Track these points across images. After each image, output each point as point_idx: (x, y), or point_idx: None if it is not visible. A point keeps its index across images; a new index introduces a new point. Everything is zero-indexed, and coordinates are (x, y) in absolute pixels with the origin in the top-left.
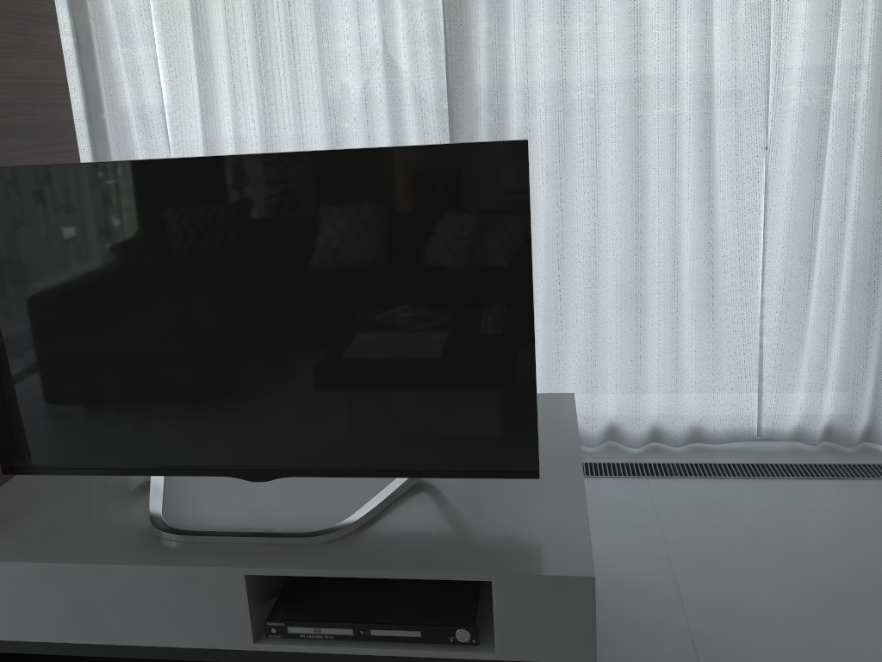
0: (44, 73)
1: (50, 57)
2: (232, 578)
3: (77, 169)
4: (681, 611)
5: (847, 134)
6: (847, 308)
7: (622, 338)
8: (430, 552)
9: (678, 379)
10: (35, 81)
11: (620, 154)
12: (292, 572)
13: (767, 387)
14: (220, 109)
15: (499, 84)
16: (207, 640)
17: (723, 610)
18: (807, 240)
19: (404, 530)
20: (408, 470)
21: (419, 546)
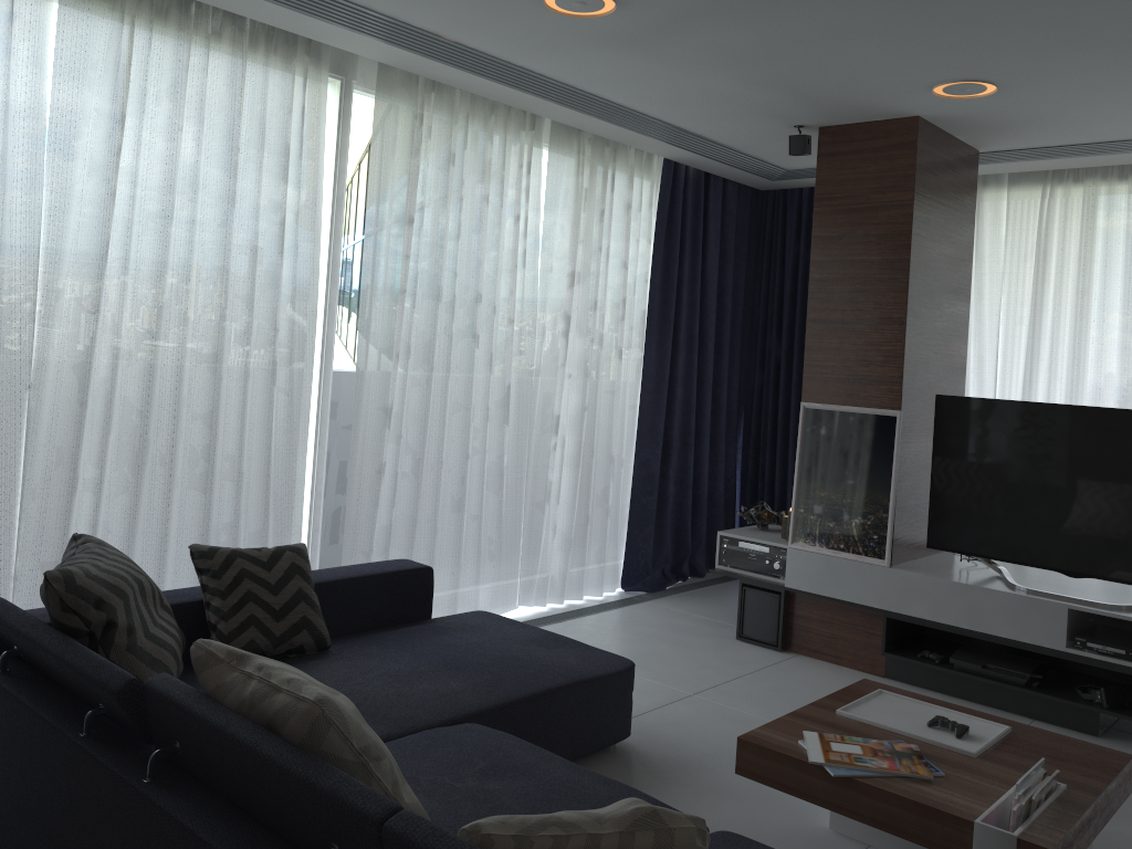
0: (959, 352)
1: (962, 343)
2: (1060, 609)
3: (1004, 402)
4: None
5: None
6: None
7: None
8: None
9: None
10: (956, 356)
11: None
12: (1095, 611)
13: None
14: (1037, 383)
15: None
16: (1038, 640)
17: None
18: None
19: None
20: None
21: None
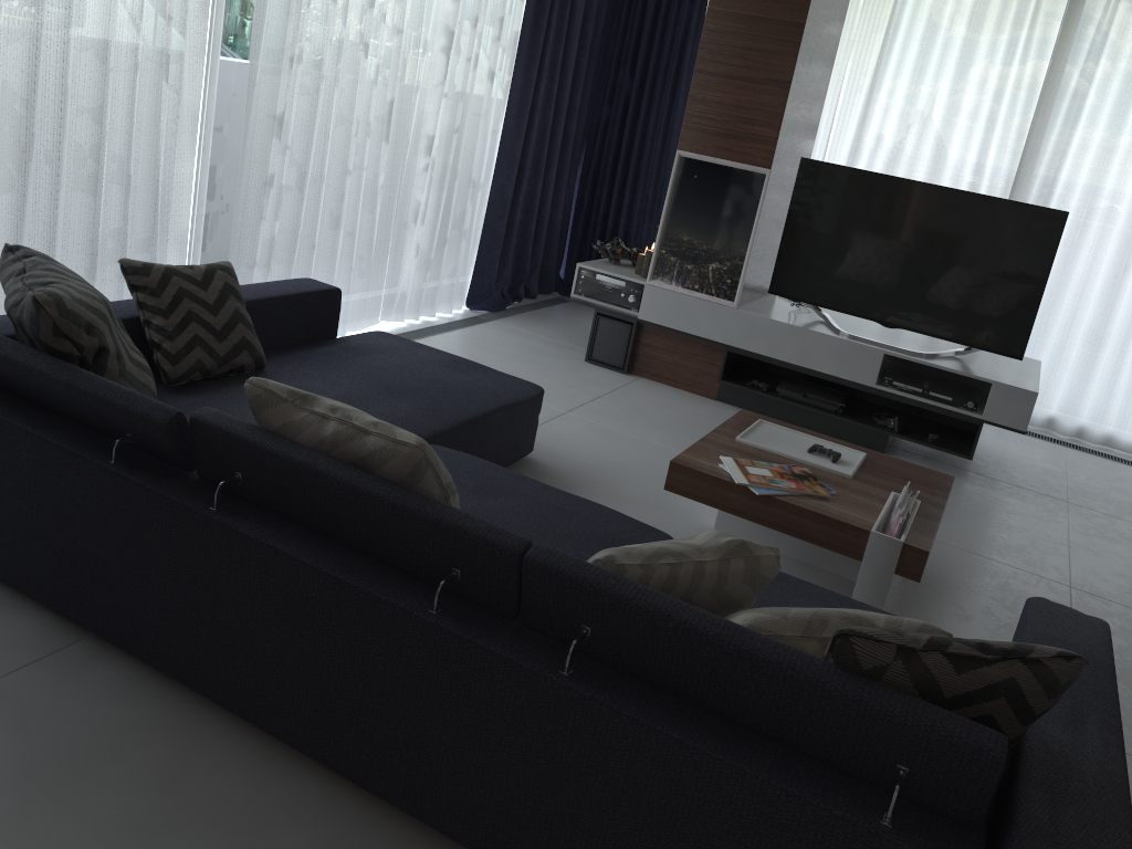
0: (816, 116)
1: (820, 108)
2: (877, 353)
3: (861, 172)
4: (1065, 481)
5: None
6: None
7: (1078, 362)
8: (965, 370)
9: (1108, 399)
10: (813, 120)
11: (1117, 245)
12: (905, 358)
13: None
14: (863, 149)
15: (1051, 181)
16: (854, 378)
17: (1088, 488)
18: None
19: (952, 363)
20: (960, 341)
21: (960, 367)
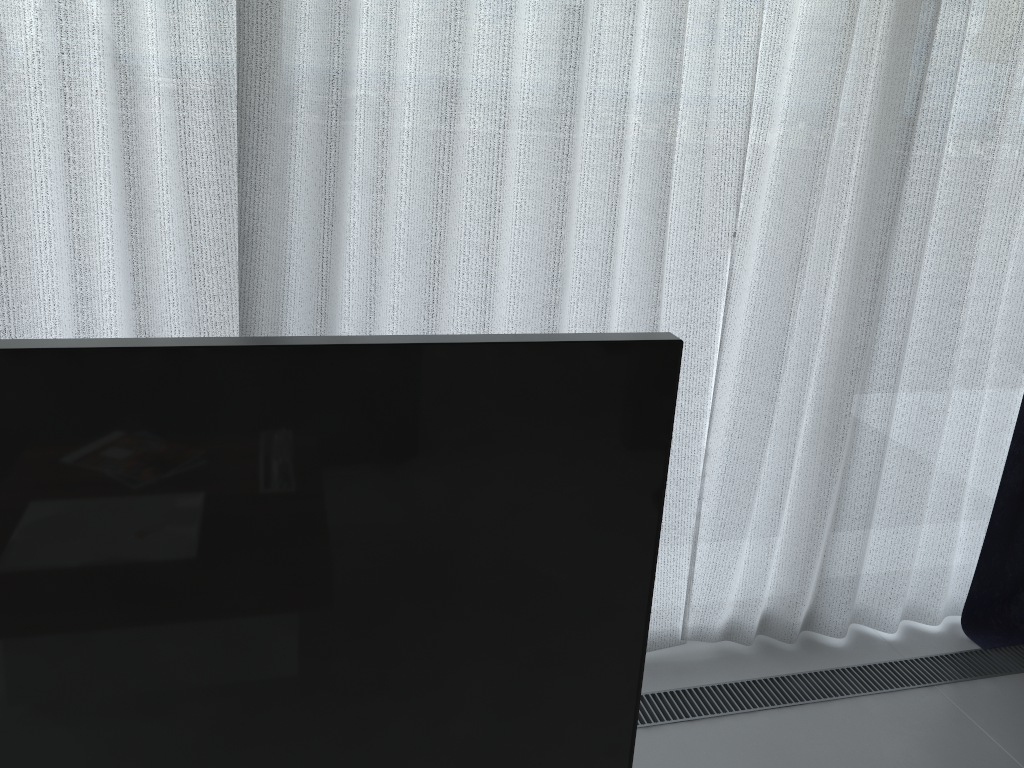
0: None
1: None
2: None
3: None
4: None
5: (835, 222)
6: (803, 457)
7: None
8: None
9: None
10: None
11: (528, 227)
12: None
13: (700, 571)
14: None
15: (341, 89)
16: None
17: None
18: (774, 370)
19: None
20: None
21: None
